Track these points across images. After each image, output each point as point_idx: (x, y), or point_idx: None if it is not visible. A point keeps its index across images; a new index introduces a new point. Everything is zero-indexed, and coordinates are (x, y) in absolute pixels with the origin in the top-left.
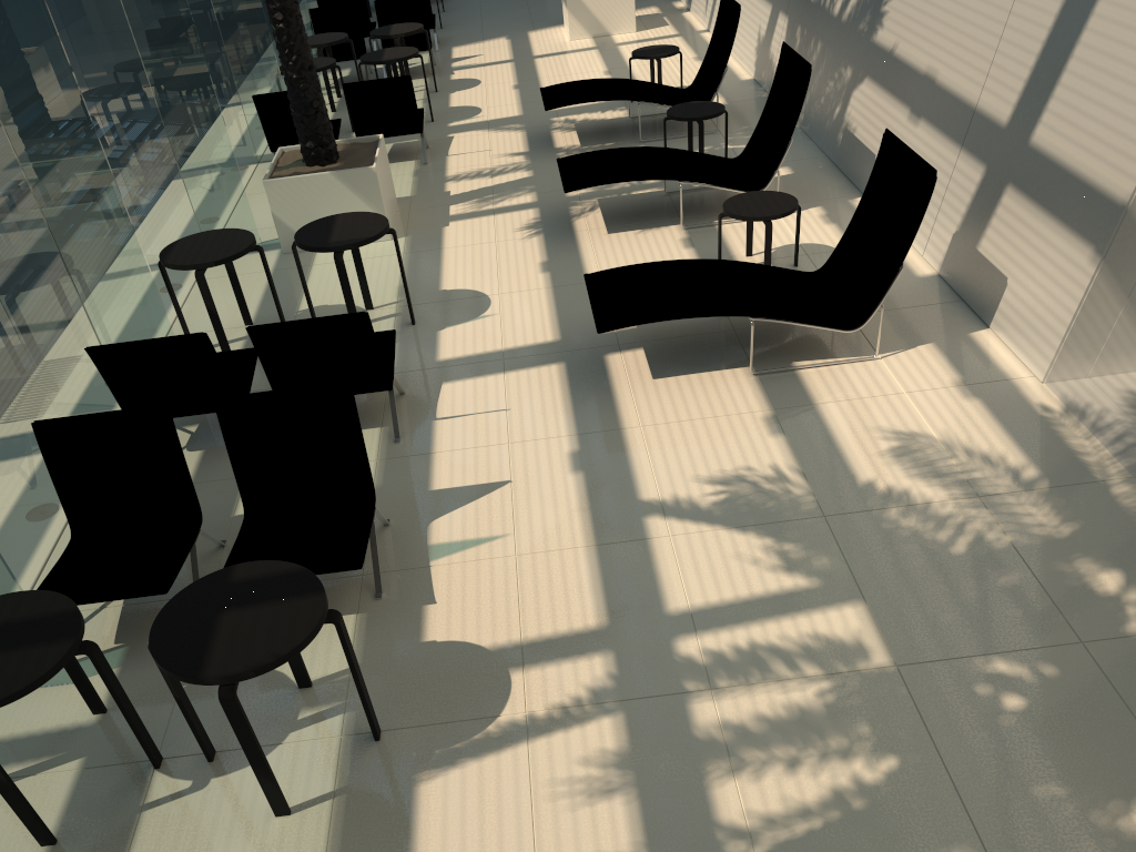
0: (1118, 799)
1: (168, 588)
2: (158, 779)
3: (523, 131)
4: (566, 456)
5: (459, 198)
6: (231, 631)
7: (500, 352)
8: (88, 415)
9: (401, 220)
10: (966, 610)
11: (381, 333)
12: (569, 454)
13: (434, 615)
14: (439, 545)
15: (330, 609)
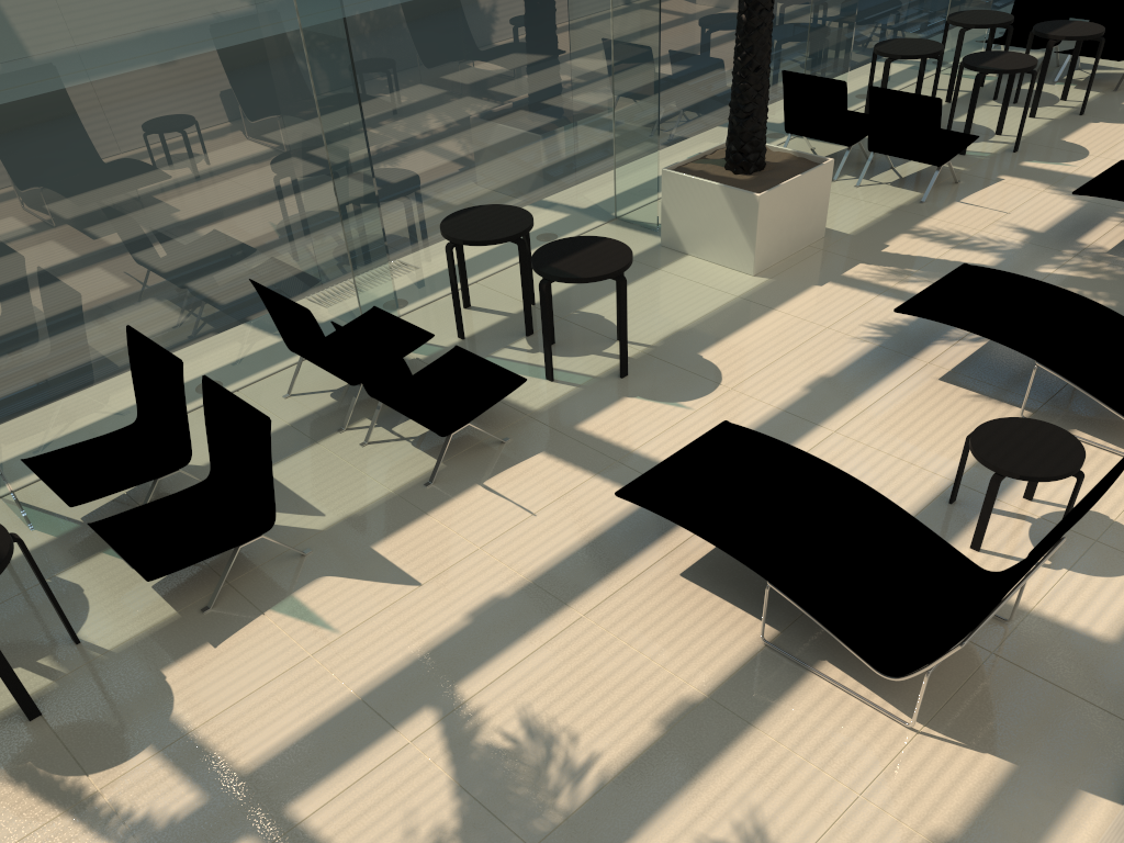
0: None
1: (78, 503)
2: None
3: (1080, 203)
4: (488, 595)
5: (883, 258)
6: None
7: (627, 452)
8: (148, 339)
9: (796, 257)
10: None
11: (515, 376)
12: (493, 595)
13: (199, 656)
14: (295, 600)
15: None
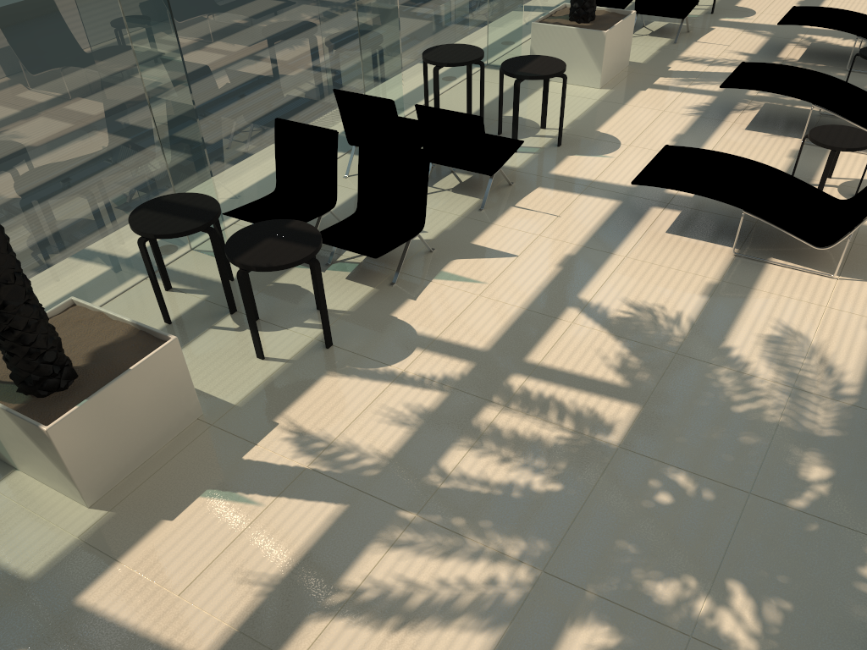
0: (661, 572)
1: None
2: (227, 318)
3: (767, 38)
4: (562, 255)
5: (672, 73)
6: (263, 247)
7: (591, 181)
8: (300, 123)
9: (619, 77)
10: (698, 442)
11: (514, 140)
12: (566, 255)
13: (408, 305)
14: (446, 273)
15: (314, 258)
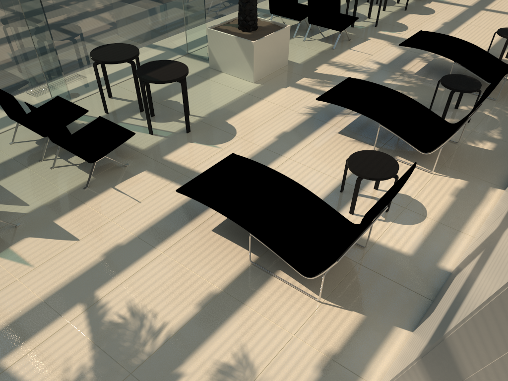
0: None
1: None
2: None
3: (403, 51)
4: (114, 244)
5: (314, 75)
6: None
7: (188, 170)
8: None
9: (274, 74)
10: None
11: (129, 131)
12: (117, 244)
13: None
14: (10, 251)
15: None
